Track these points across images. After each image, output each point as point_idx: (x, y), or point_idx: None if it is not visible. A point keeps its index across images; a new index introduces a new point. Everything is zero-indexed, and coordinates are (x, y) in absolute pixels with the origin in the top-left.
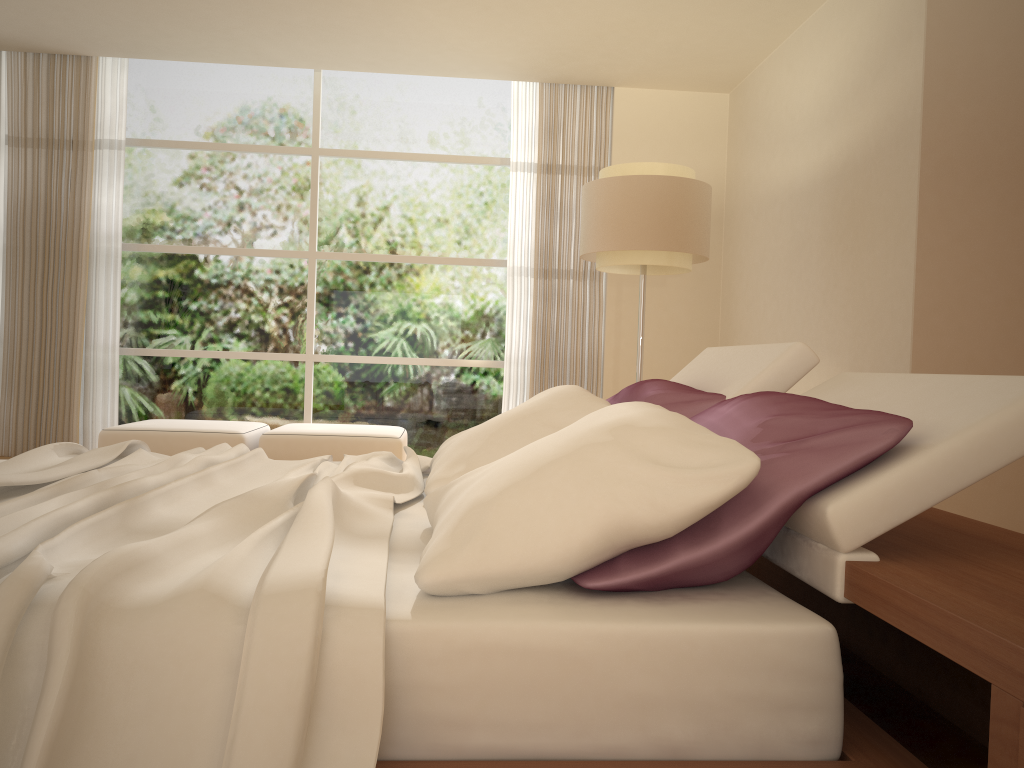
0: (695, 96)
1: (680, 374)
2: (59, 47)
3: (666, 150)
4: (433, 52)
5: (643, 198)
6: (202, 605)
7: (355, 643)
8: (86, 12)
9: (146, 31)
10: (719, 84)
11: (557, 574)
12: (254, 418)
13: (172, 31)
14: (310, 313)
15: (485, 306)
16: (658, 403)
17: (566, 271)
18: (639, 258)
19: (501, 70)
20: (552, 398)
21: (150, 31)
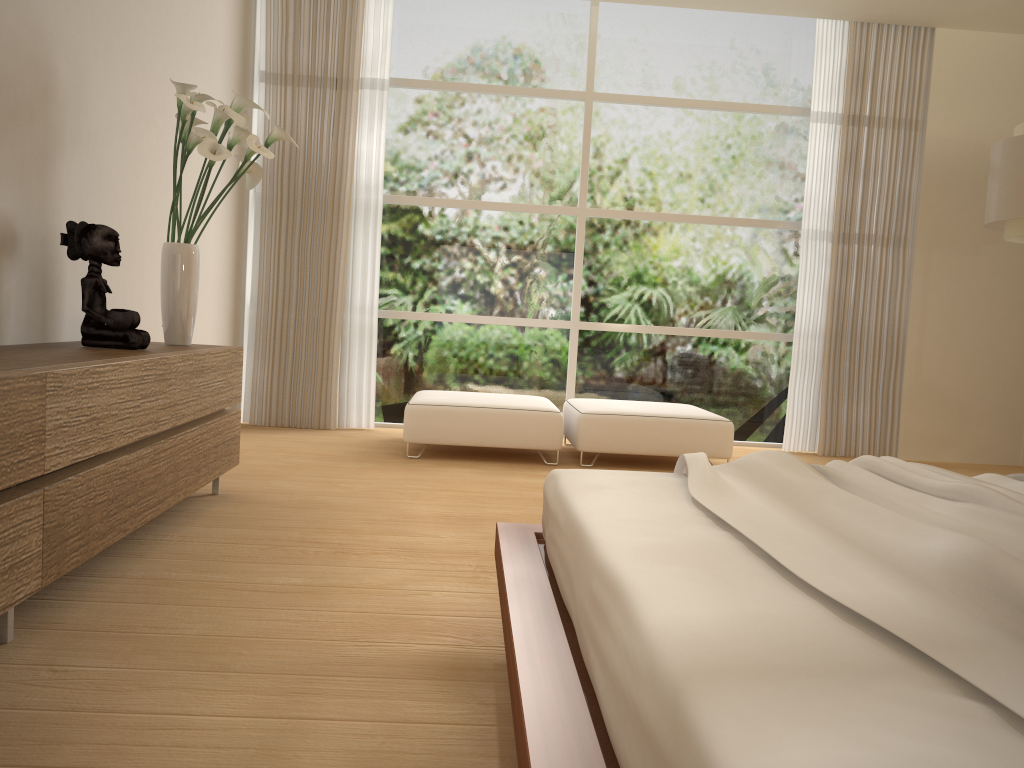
0: None
1: None
2: None
3: (989, 101)
4: None
5: None
6: None
7: None
8: None
9: None
10: None
11: None
12: (512, 390)
13: None
14: (577, 276)
15: (766, 272)
16: None
17: (867, 236)
18: None
19: (821, 6)
20: None
21: None
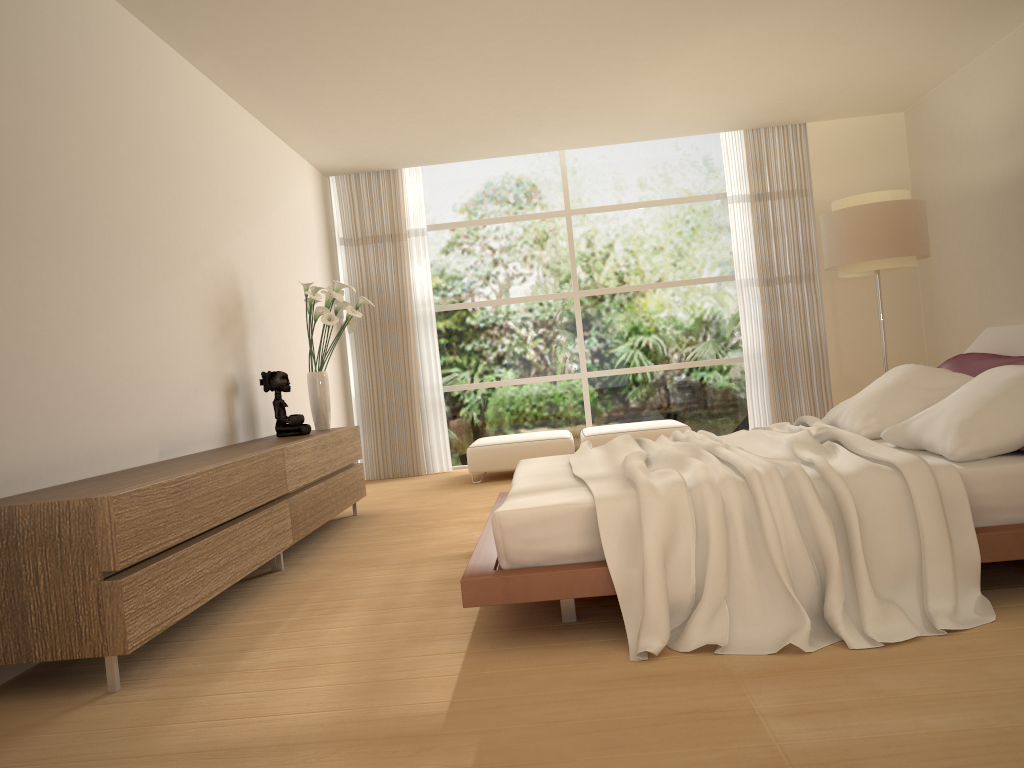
0: (874, 119)
1: (972, 347)
2: (378, 167)
3: (856, 167)
4: (666, 124)
5: (877, 220)
6: (876, 471)
7: (948, 478)
8: (414, 142)
9: (450, 146)
10: (896, 107)
11: (1017, 445)
12: (547, 428)
13: (470, 143)
14: (580, 340)
15: (718, 315)
16: (986, 367)
17: (784, 277)
18: (878, 265)
19: (715, 127)
20: (909, 373)
21: (453, 146)
